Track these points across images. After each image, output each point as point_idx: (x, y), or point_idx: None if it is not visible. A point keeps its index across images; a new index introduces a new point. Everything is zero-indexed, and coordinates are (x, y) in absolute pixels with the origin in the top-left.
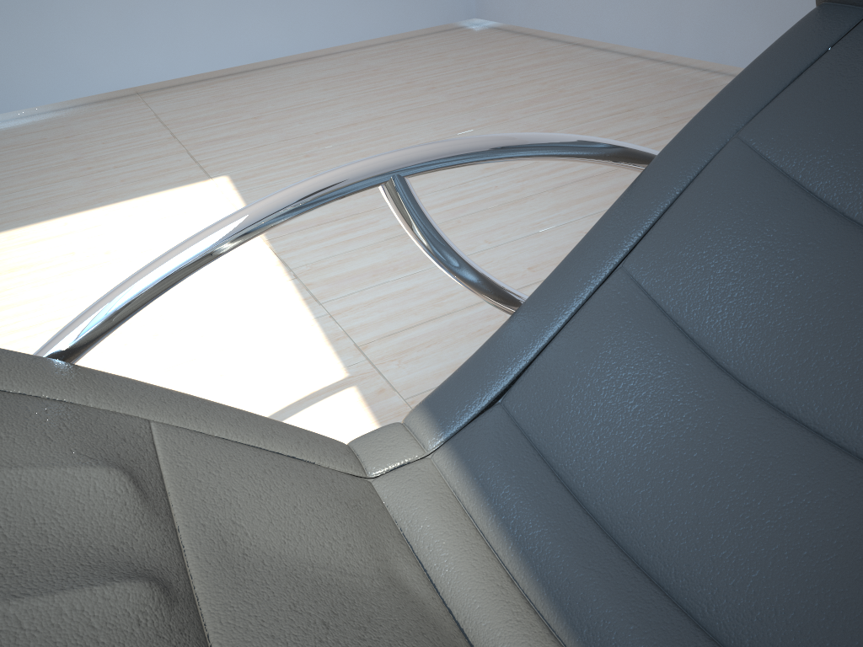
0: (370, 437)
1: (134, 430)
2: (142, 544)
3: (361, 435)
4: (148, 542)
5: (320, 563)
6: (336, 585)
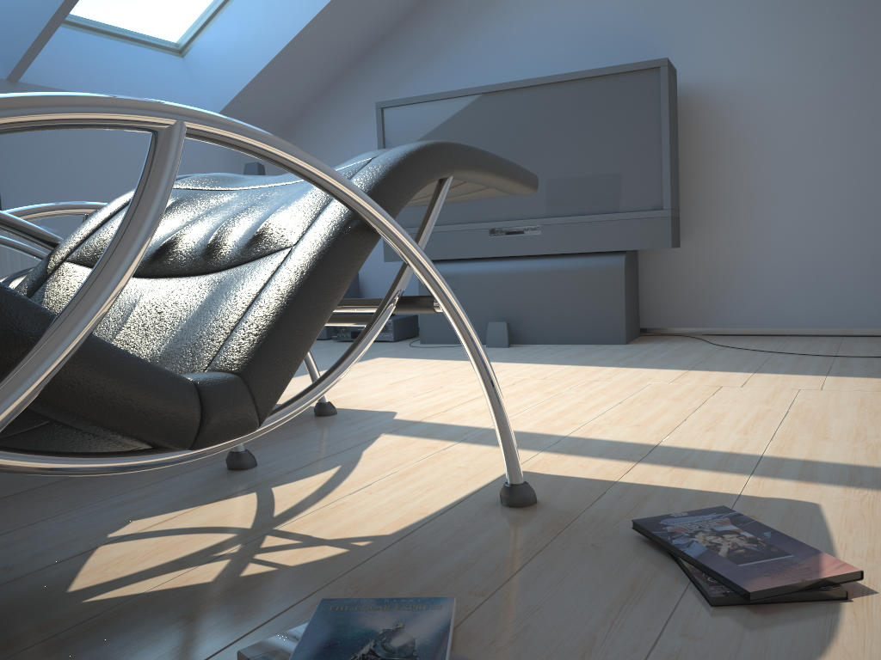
0: (215, 373)
1: (287, 240)
2: (232, 249)
3: (229, 377)
4: (231, 251)
5: (184, 324)
6: (170, 328)
